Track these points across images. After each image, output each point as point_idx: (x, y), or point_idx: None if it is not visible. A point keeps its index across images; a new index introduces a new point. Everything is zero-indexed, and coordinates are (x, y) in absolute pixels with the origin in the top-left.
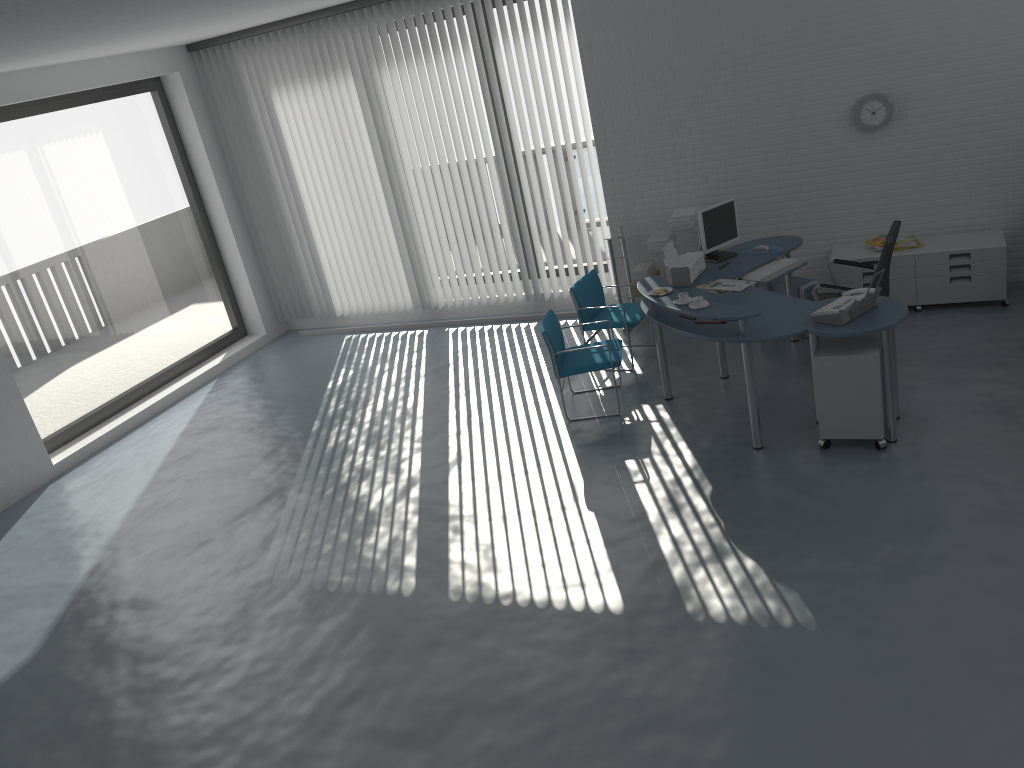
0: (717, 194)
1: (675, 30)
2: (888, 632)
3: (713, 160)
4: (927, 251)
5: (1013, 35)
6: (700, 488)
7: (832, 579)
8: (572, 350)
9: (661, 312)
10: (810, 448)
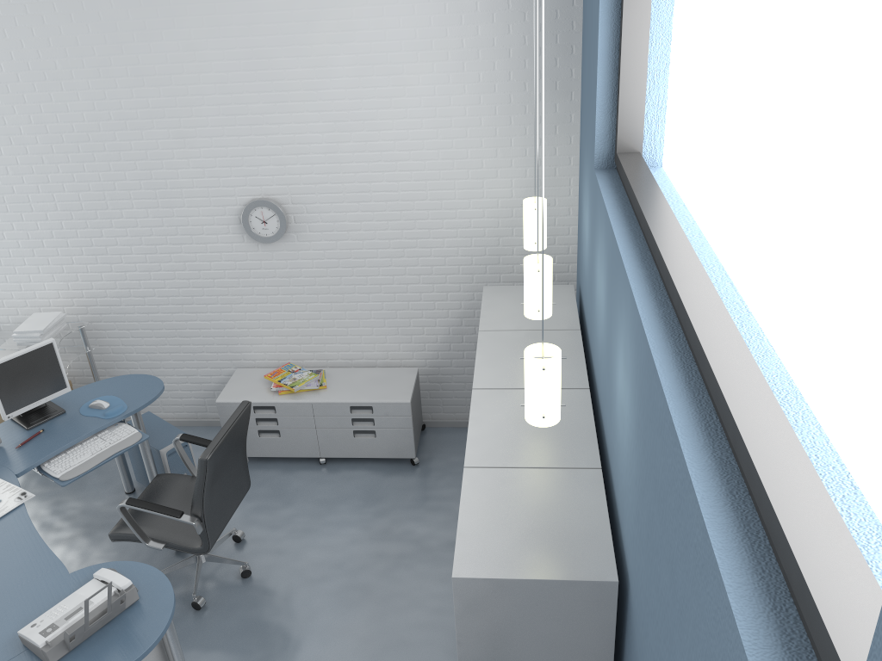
0: (92, 295)
1: (1, 81)
2: None
3: (80, 254)
4: (326, 400)
5: (415, 151)
6: None
7: None
8: None
9: None
10: None
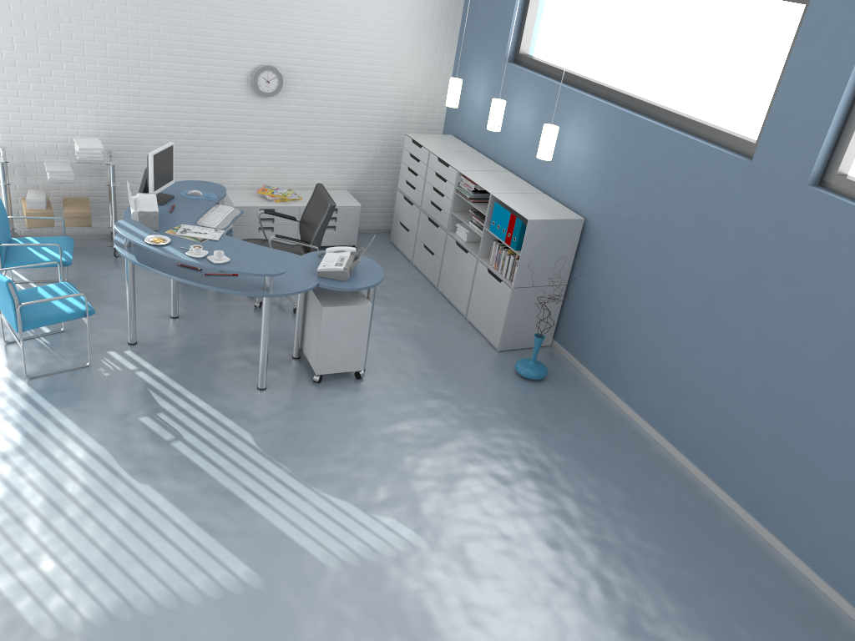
0: (118, 128)
1: None
2: (476, 533)
3: (117, 94)
4: None
5: (368, 45)
6: (240, 437)
7: (409, 500)
8: (44, 300)
9: (154, 260)
10: (306, 383)
